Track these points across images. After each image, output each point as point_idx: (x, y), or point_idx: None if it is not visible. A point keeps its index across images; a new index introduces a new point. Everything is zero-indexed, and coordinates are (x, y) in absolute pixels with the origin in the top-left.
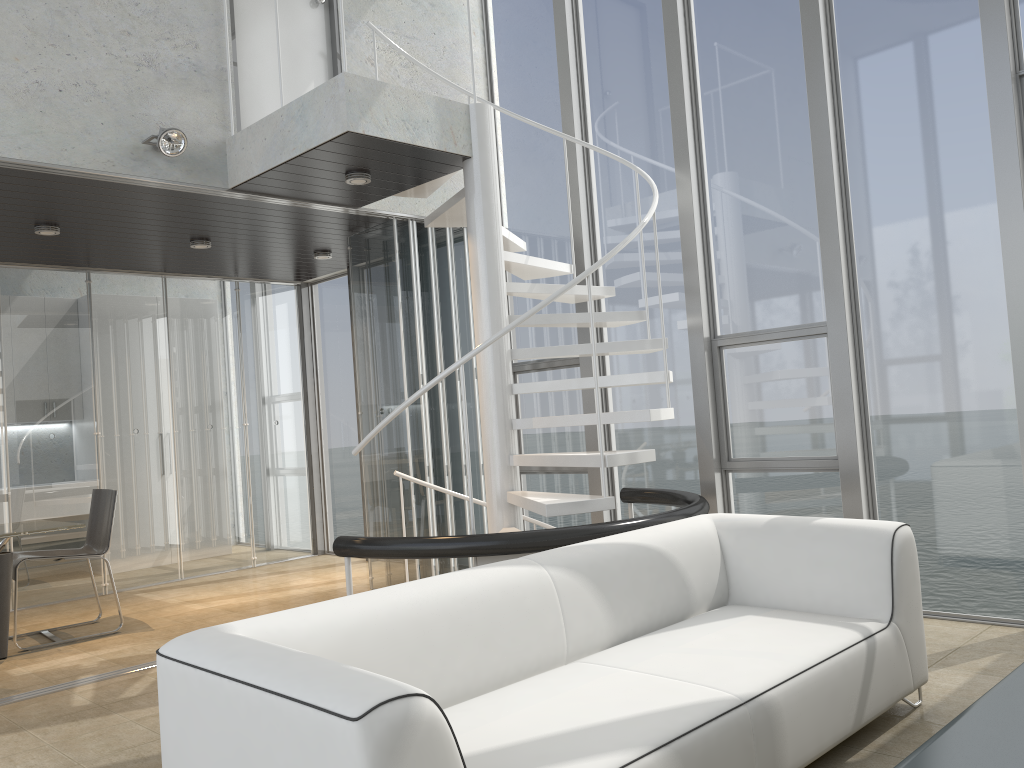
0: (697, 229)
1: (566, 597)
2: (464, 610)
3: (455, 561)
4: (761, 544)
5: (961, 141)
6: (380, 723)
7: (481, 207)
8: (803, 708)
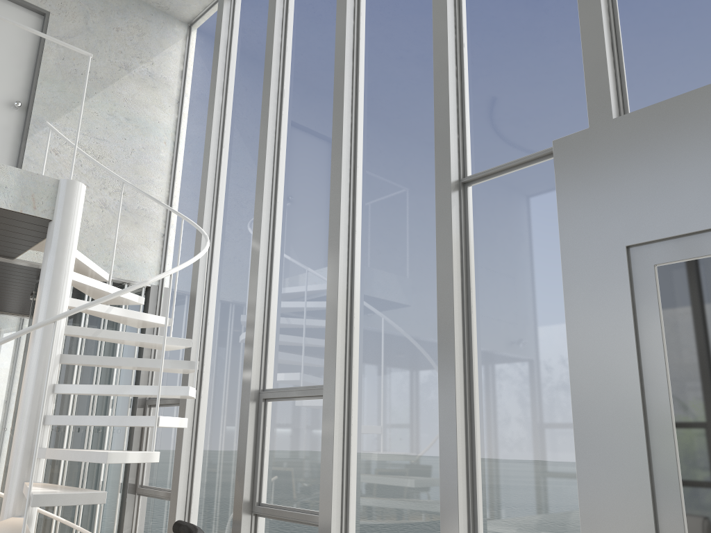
0: (259, 297)
1: None
2: None
3: None
4: None
5: (425, 235)
6: None
7: (50, 260)
8: None
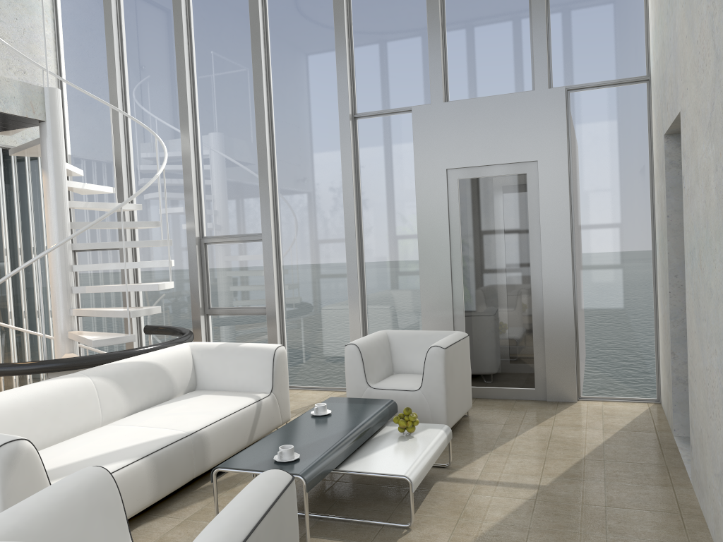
0: (193, 173)
1: (102, 392)
2: (42, 402)
3: (30, 375)
4: (213, 358)
5: (328, 145)
6: (4, 452)
7: (52, 154)
8: (220, 435)
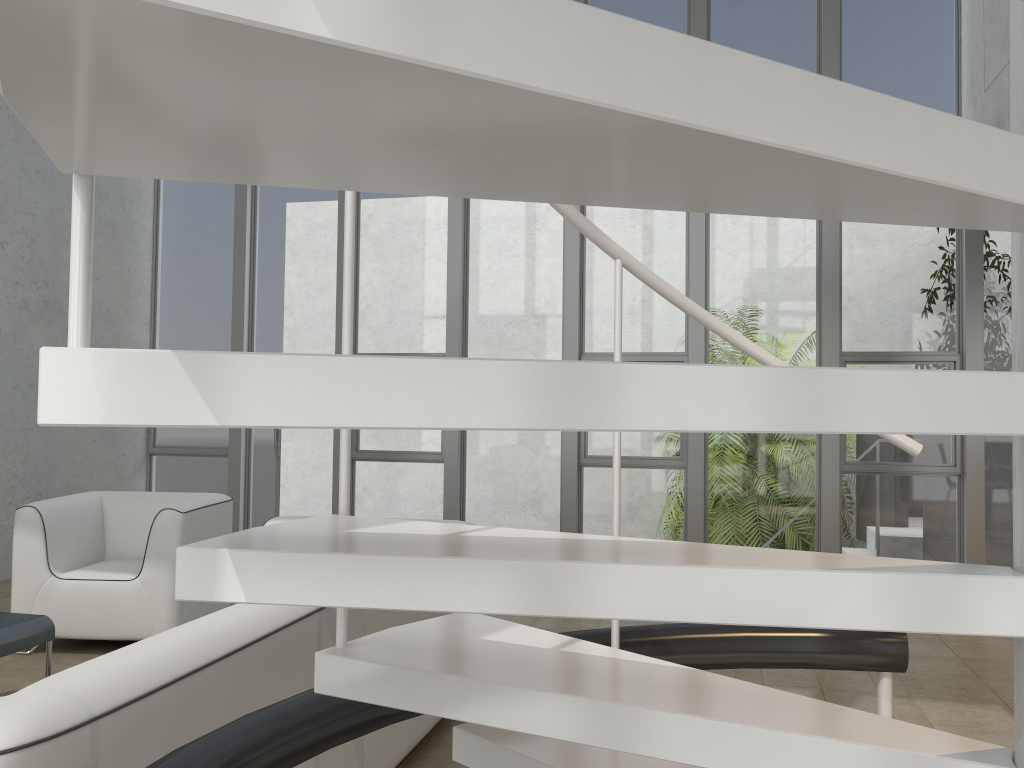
0: None
1: None
2: None
3: None
4: None
5: None
6: None
7: None
8: None
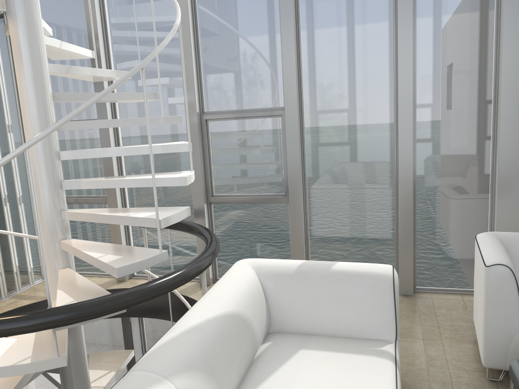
0: (192, 33)
1: None
2: None
3: (3, 277)
4: (295, 287)
5: None
6: None
7: None
8: None
